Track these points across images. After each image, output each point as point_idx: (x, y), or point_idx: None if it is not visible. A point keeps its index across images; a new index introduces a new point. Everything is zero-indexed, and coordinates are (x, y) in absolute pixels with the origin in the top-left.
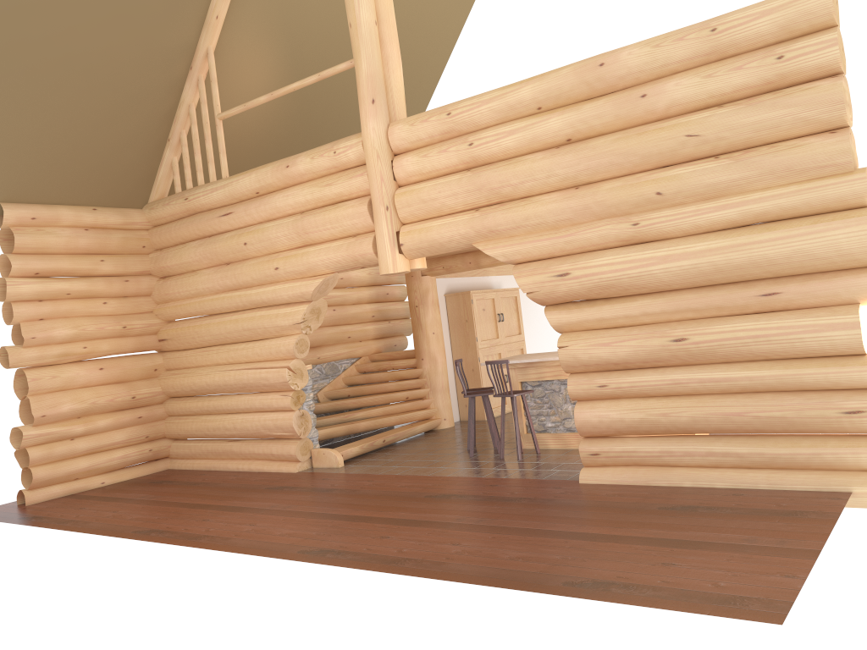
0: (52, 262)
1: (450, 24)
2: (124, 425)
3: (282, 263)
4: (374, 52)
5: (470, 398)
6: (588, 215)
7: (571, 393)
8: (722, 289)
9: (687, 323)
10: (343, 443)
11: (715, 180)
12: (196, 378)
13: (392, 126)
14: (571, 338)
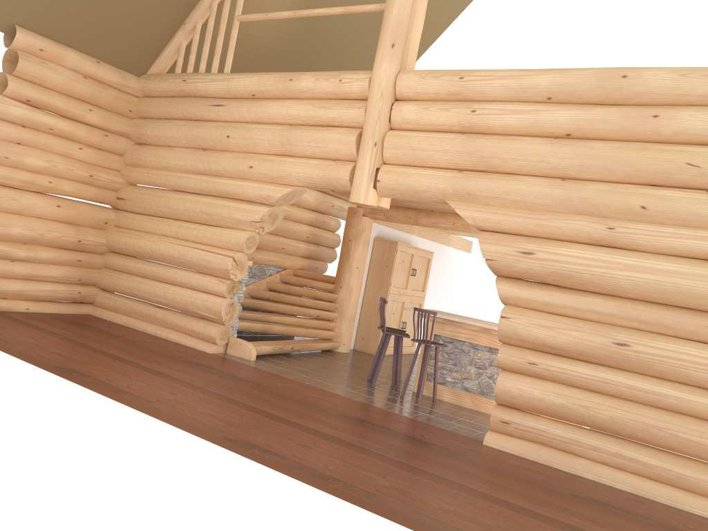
0: (45, 95)
1: (446, 13)
2: (62, 263)
3: (257, 164)
4: (407, 2)
5: (383, 334)
6: (568, 207)
7: (500, 361)
8: (675, 311)
9: (632, 332)
10: (251, 339)
11: (703, 212)
12: (143, 242)
13: (403, 73)
14: (516, 312)
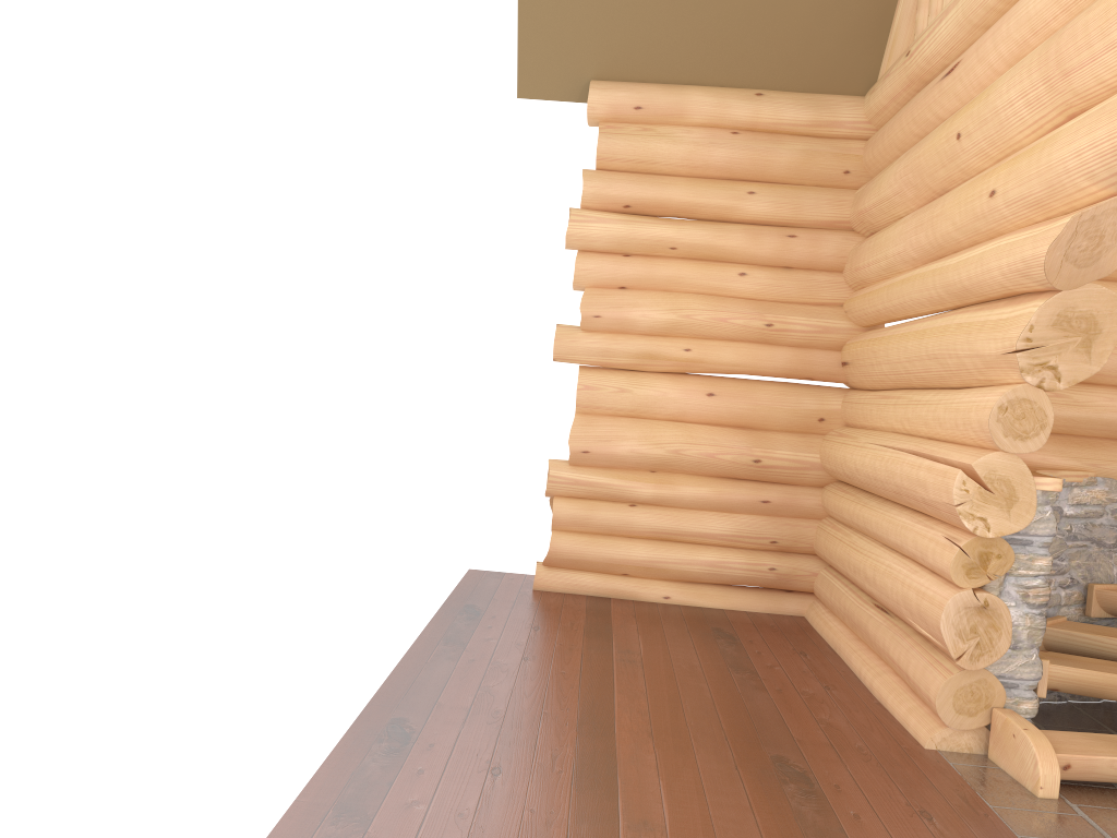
0: (652, 188)
1: None
2: (730, 507)
3: (1003, 177)
4: None
5: None
6: None
7: None
8: None
9: None
10: None
11: None
12: (849, 451)
13: None
14: None
